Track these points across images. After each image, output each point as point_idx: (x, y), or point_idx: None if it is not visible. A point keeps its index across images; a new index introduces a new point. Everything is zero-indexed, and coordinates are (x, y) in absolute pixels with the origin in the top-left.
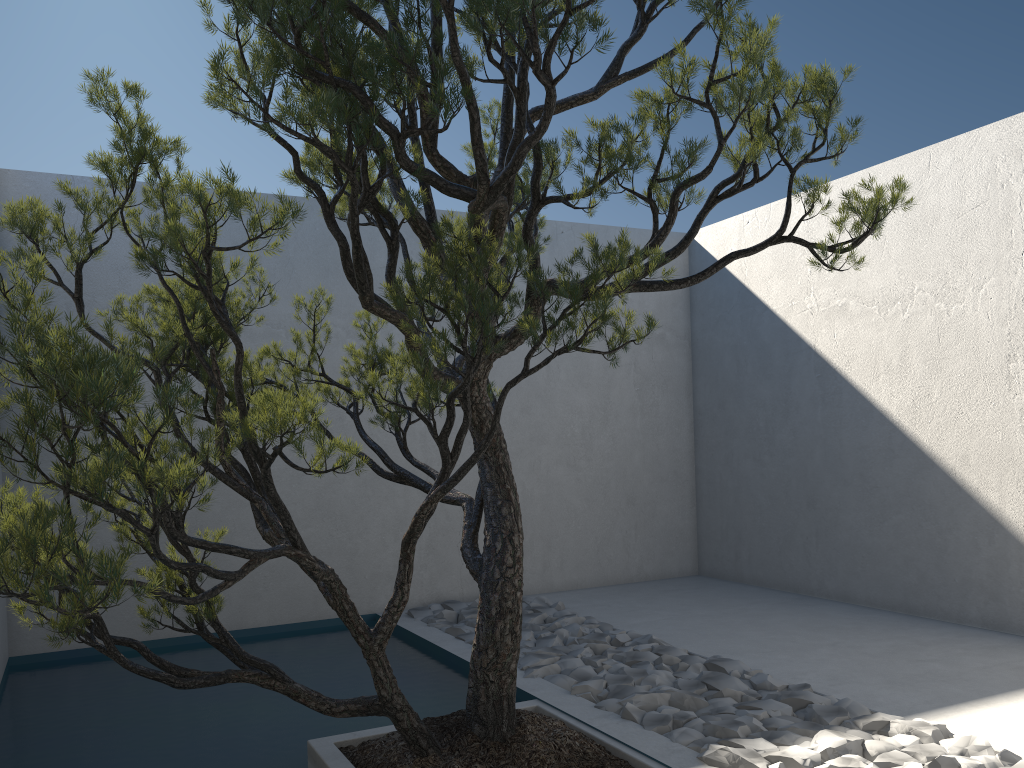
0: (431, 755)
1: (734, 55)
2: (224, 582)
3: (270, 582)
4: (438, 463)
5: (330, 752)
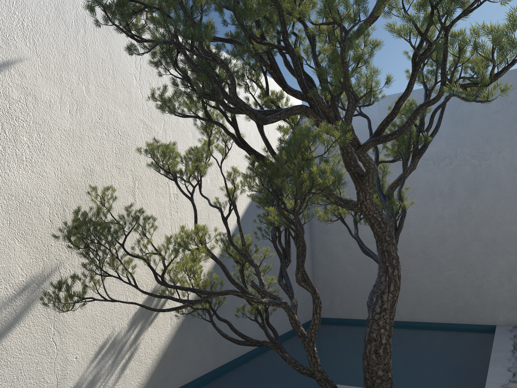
0: None
1: None
2: (187, 304)
3: (428, 298)
4: None
5: None
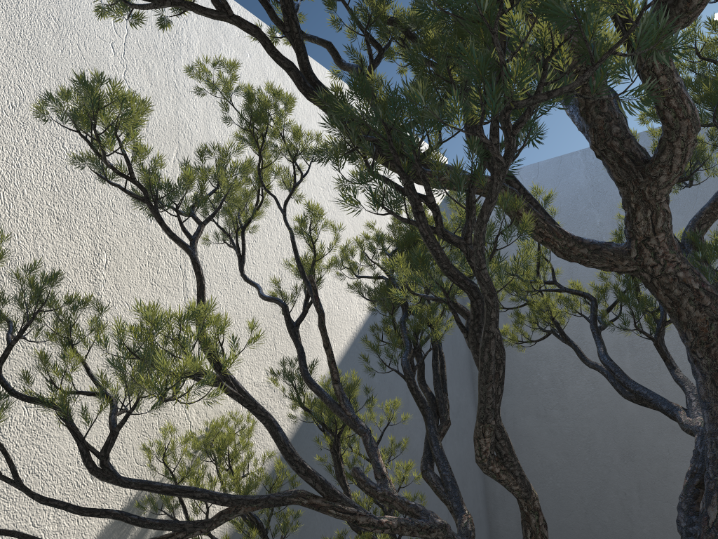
0: None
1: None
2: (171, 533)
3: None
4: None
5: None
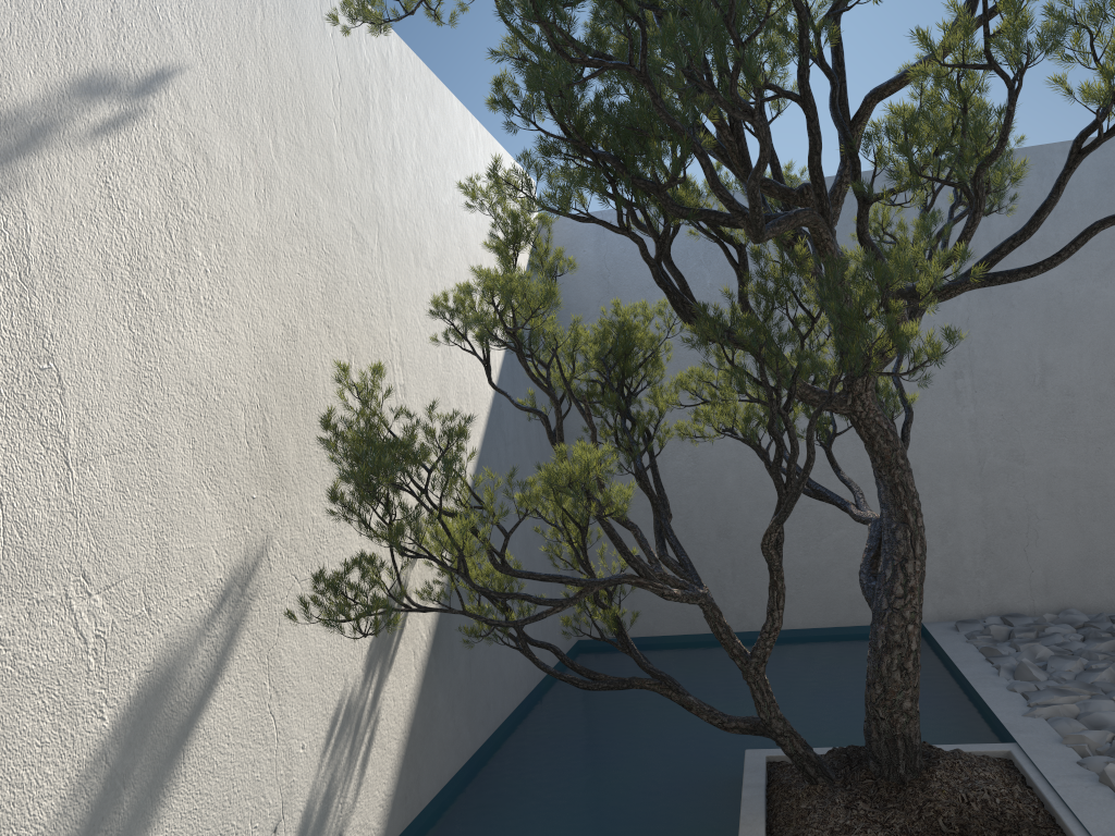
0: (819, 784)
1: (999, 3)
2: (552, 607)
3: (802, 584)
4: (994, 454)
5: (754, 764)
